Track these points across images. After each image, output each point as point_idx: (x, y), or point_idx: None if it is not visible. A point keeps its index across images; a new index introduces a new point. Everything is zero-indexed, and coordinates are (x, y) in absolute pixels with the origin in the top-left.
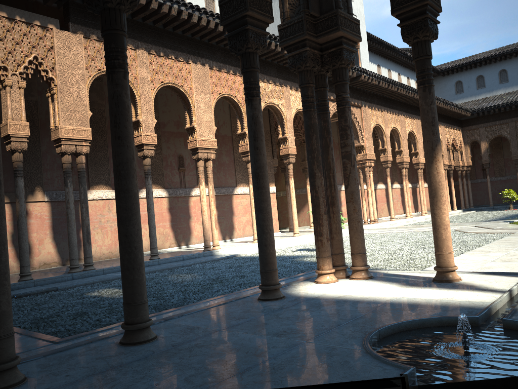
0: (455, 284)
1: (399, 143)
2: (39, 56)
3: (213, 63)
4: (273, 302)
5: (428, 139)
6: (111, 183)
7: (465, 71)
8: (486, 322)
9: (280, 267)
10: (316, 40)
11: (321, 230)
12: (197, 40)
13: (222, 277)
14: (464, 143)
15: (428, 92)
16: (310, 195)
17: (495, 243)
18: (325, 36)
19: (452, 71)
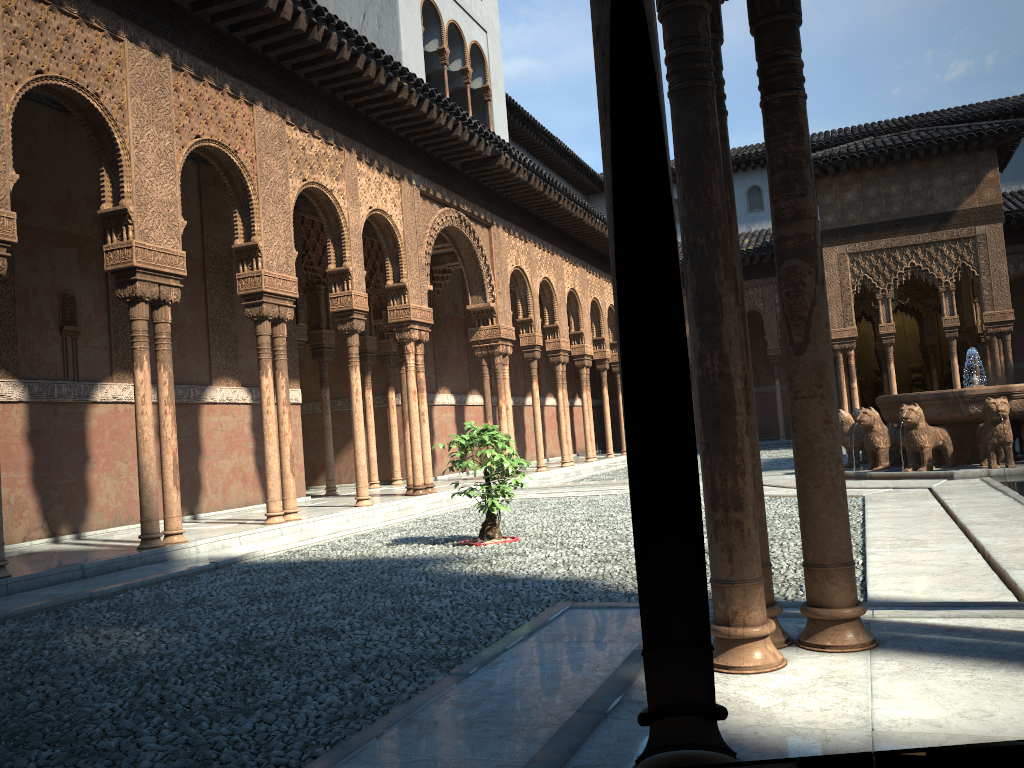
0: None
1: (552, 312)
2: None
3: (182, 55)
4: None
5: None
6: None
7: None
8: None
9: (416, 596)
10: None
11: (740, 490)
12: None
13: (259, 636)
14: None
15: None
16: (372, 413)
17: (884, 520)
18: None
19: None
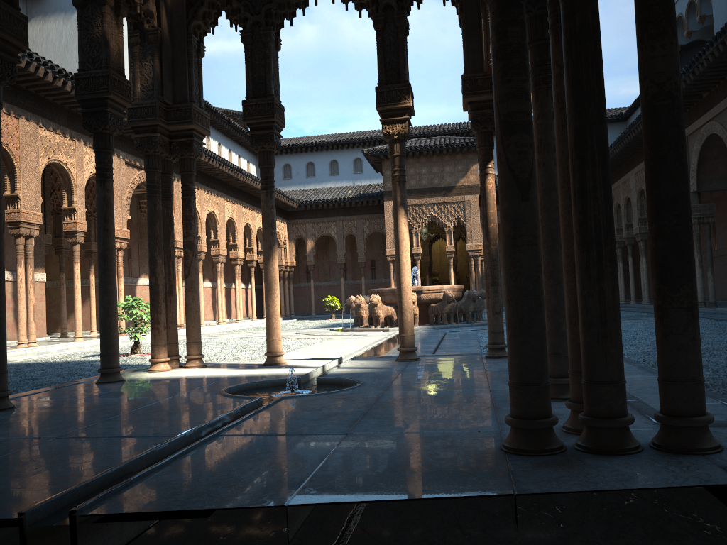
0: (282, 366)
1: (216, 231)
2: None
3: None
4: (116, 384)
5: (267, 238)
6: None
7: (295, 154)
8: (305, 382)
9: (80, 370)
10: (167, 127)
11: (159, 318)
12: None
13: None
14: (289, 238)
15: (270, 197)
16: (94, 289)
17: (315, 345)
18: (177, 125)
19: (281, 151)
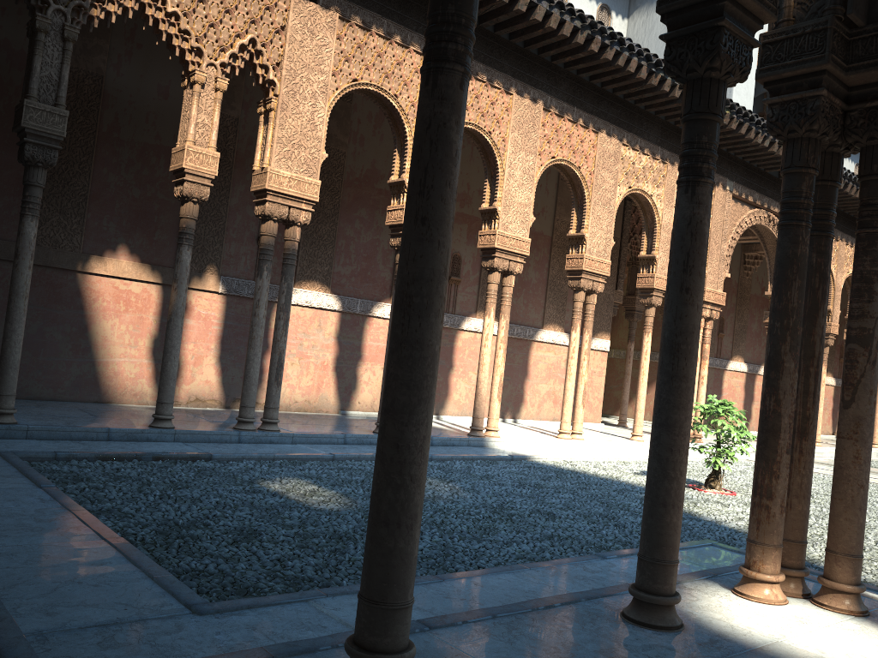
0: None
1: None
2: (259, 39)
3: (551, 100)
4: (661, 637)
5: None
6: (331, 282)
7: None
8: None
9: (621, 511)
10: (845, 77)
11: (772, 486)
12: (531, 55)
13: (510, 506)
14: None
15: None
16: None
17: None
18: (868, 70)
19: None
